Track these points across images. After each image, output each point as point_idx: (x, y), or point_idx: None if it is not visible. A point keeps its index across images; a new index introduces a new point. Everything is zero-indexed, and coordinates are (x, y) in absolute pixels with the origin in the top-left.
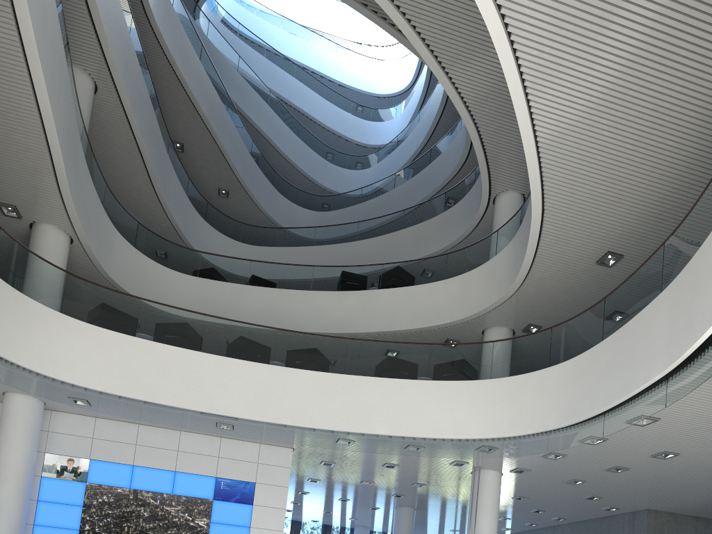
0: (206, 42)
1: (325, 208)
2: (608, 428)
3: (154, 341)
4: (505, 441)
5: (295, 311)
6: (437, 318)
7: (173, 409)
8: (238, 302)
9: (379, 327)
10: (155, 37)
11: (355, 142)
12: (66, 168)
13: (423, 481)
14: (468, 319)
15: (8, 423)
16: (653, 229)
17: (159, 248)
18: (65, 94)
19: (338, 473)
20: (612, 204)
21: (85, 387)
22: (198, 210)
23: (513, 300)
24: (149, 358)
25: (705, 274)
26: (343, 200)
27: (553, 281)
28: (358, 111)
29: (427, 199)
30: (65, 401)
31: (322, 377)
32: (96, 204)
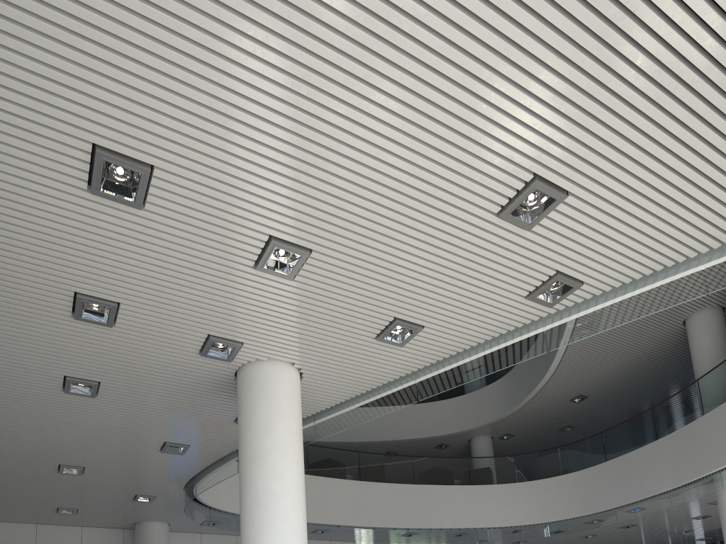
0: None
1: None
2: (621, 517)
3: None
4: (535, 526)
5: None
6: (438, 429)
7: None
8: None
9: (390, 436)
10: None
11: None
12: None
13: None
14: (465, 431)
15: None
16: (611, 384)
17: None
18: None
19: None
20: (595, 372)
21: (237, 513)
22: None
23: (504, 420)
24: None
25: (702, 438)
26: None
27: (536, 410)
28: None
29: None
30: (223, 527)
31: (397, 487)
32: None
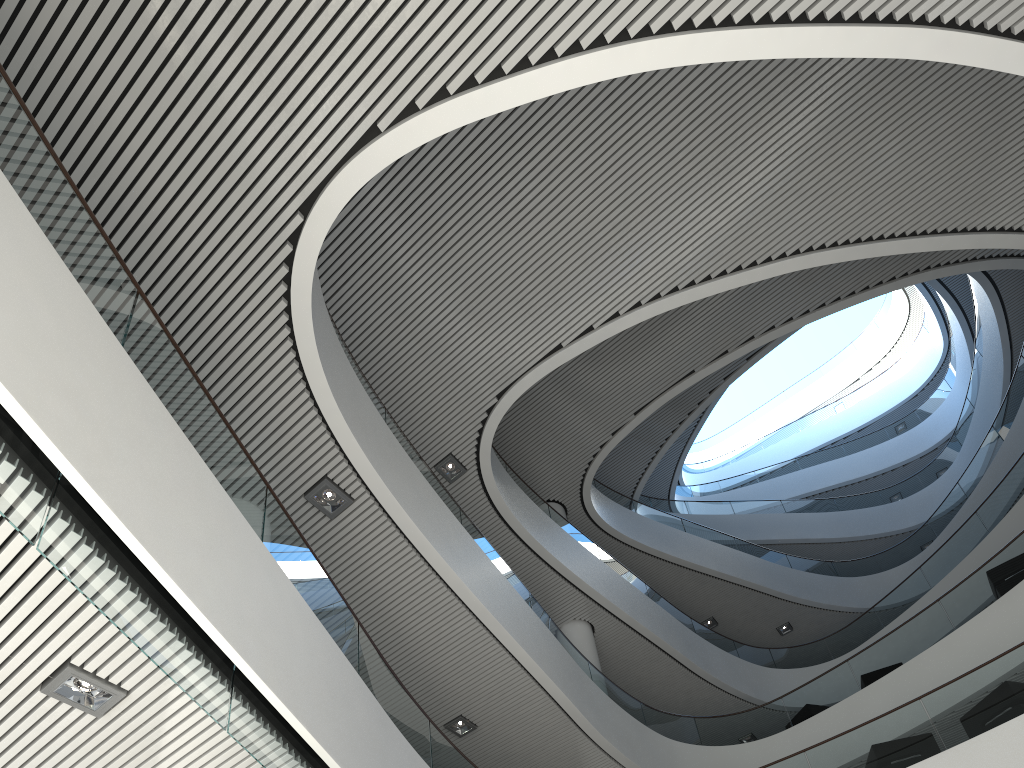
0: (690, 517)
1: (924, 544)
2: None
3: None
4: None
5: (949, 672)
6: None
7: None
8: (860, 718)
9: None
10: (631, 548)
11: (917, 457)
12: (578, 706)
13: None
14: None
15: None
16: None
17: (730, 728)
18: (546, 640)
19: None
20: None
21: None
22: (762, 663)
23: None
24: None
25: None
26: (942, 516)
27: None
28: (898, 428)
29: None
30: None
31: None
32: (634, 726)
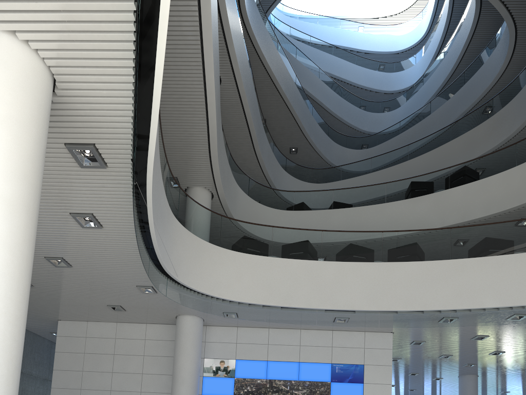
0: None
1: (369, 146)
2: None
3: (286, 258)
4: None
5: (374, 222)
6: (513, 201)
7: (303, 310)
8: (327, 223)
9: (453, 220)
10: (249, 40)
11: (383, 92)
12: (217, 136)
13: (504, 349)
14: None
15: (182, 338)
16: None
17: (264, 194)
18: (218, 76)
19: (422, 351)
20: None
21: (239, 302)
22: (280, 165)
23: None
24: (283, 272)
25: None
26: (384, 135)
27: None
28: (383, 68)
29: (465, 113)
30: (226, 315)
31: (427, 265)
32: (227, 166)
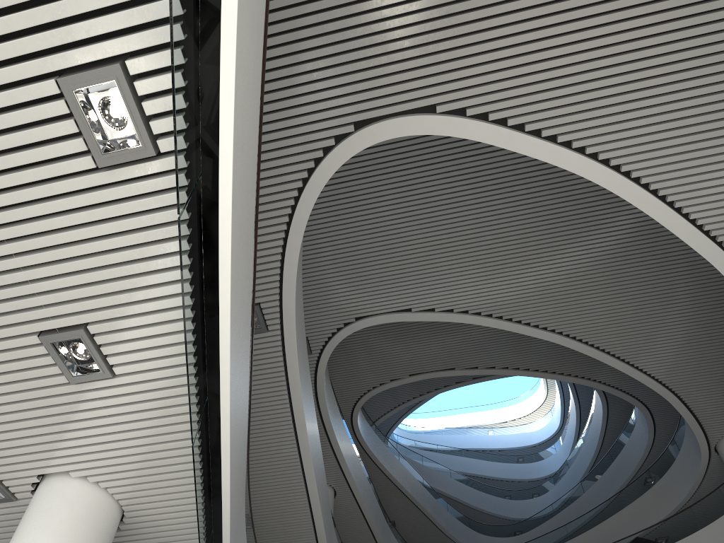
0: None
1: (522, 531)
2: None
3: None
4: None
5: None
6: None
7: None
8: None
9: None
10: (367, 455)
11: (527, 480)
12: (327, 541)
13: None
14: None
15: None
16: None
17: None
18: (324, 488)
19: None
20: None
21: None
22: None
23: None
24: None
25: None
26: (537, 519)
27: None
28: (521, 459)
29: (624, 487)
30: None
31: None
32: None
